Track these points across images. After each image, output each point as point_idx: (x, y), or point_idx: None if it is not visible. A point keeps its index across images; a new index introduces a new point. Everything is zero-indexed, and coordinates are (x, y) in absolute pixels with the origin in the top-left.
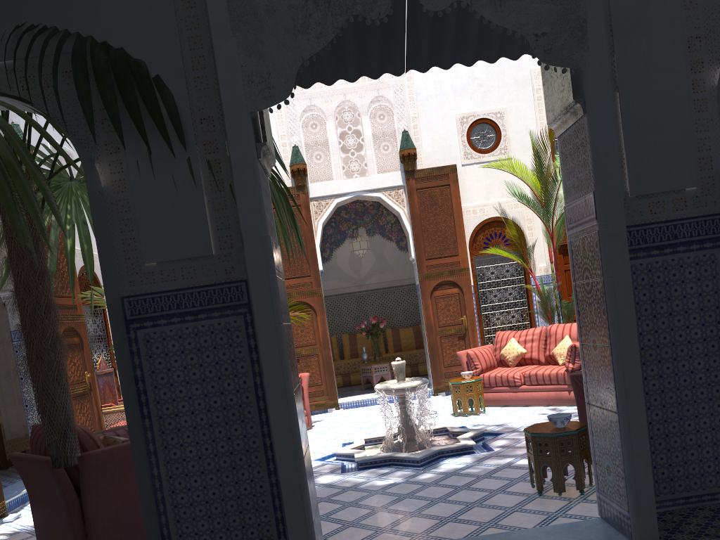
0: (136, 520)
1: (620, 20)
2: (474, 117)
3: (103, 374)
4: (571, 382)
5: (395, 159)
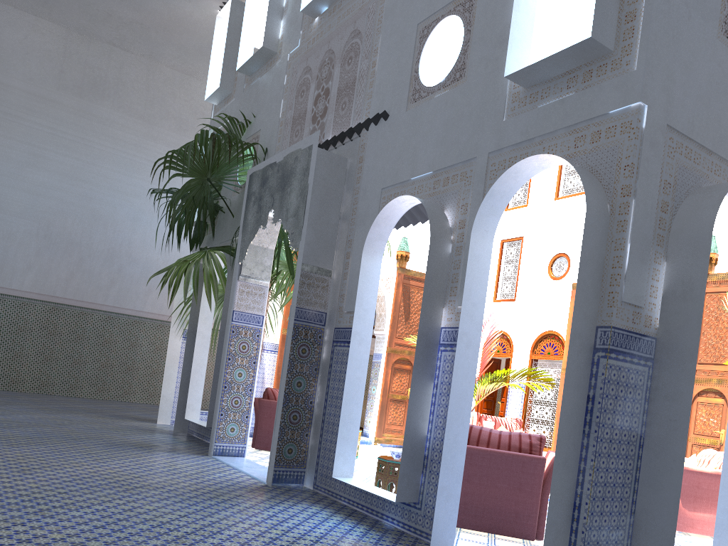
0: None
1: (359, 217)
2: None
3: None
4: None
5: None
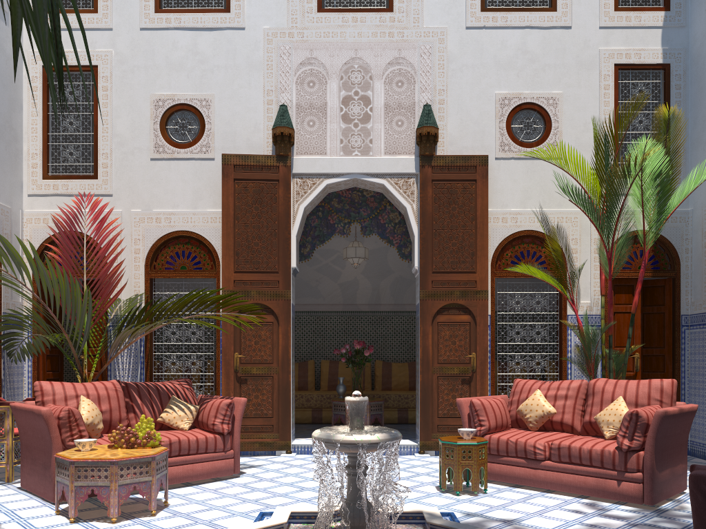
0: None
1: None
2: (519, 100)
3: None
4: (694, 490)
5: (410, 139)
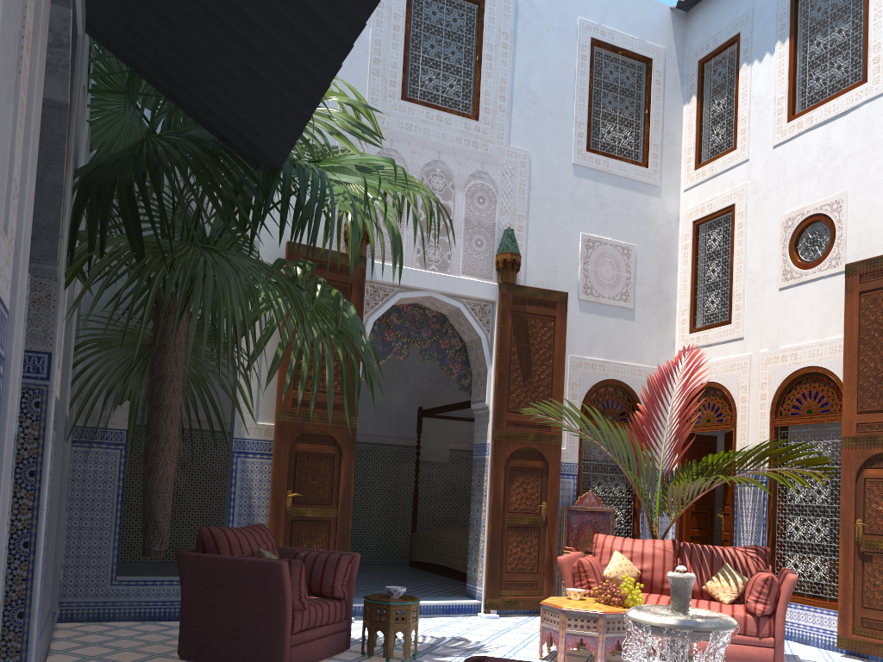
0: (217, 638)
1: None
2: None
3: (586, 511)
4: None
5: None
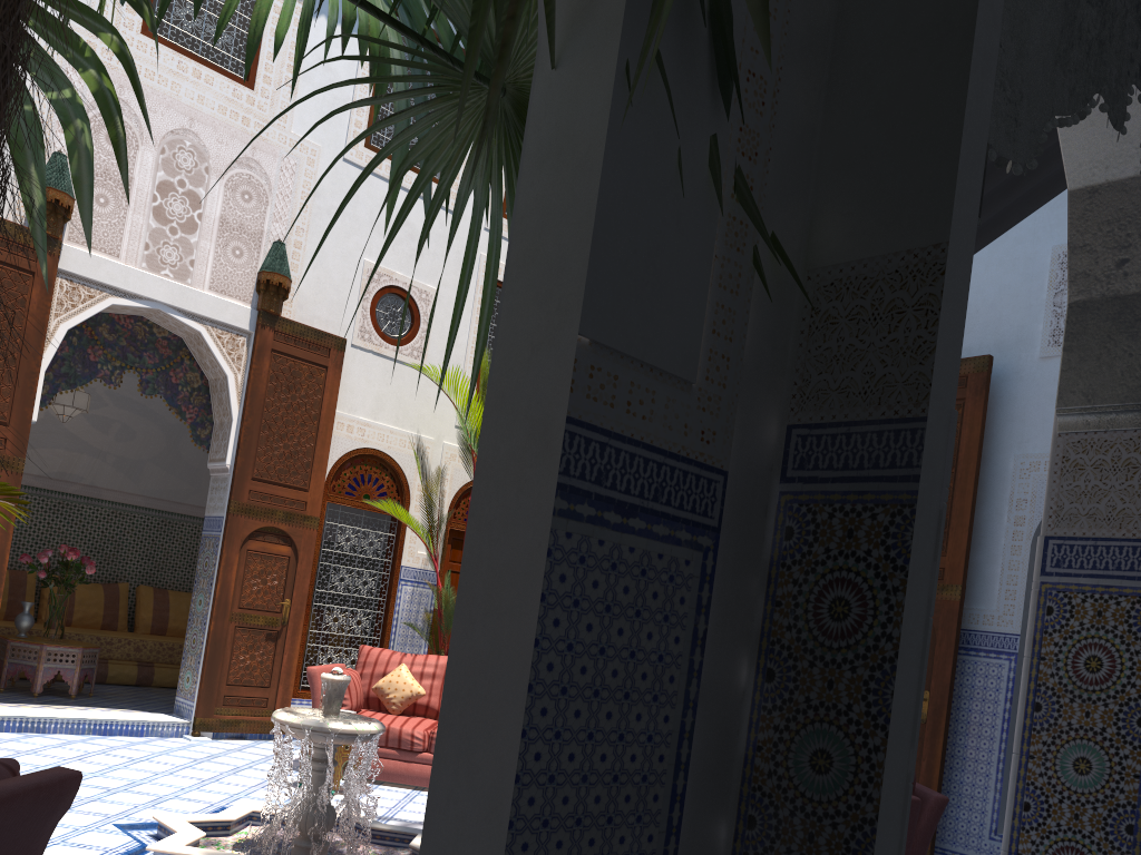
0: None
1: None
2: (390, 280)
3: None
4: None
5: (248, 280)
